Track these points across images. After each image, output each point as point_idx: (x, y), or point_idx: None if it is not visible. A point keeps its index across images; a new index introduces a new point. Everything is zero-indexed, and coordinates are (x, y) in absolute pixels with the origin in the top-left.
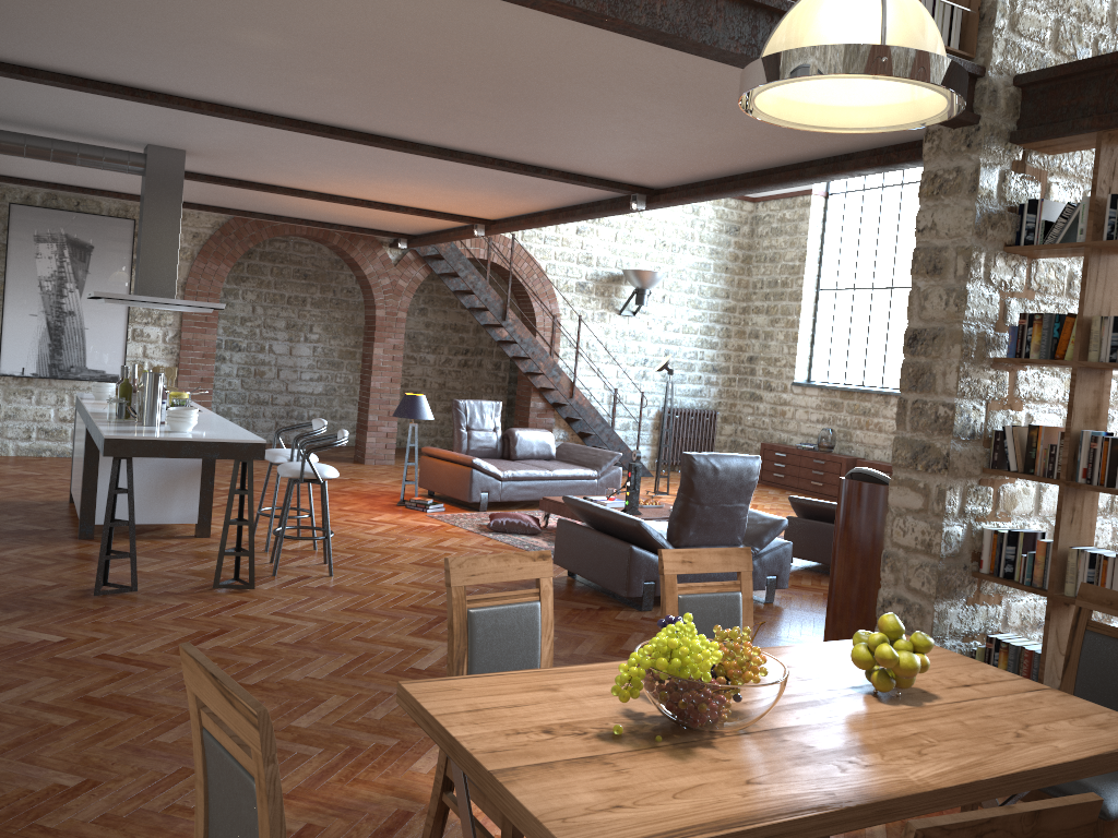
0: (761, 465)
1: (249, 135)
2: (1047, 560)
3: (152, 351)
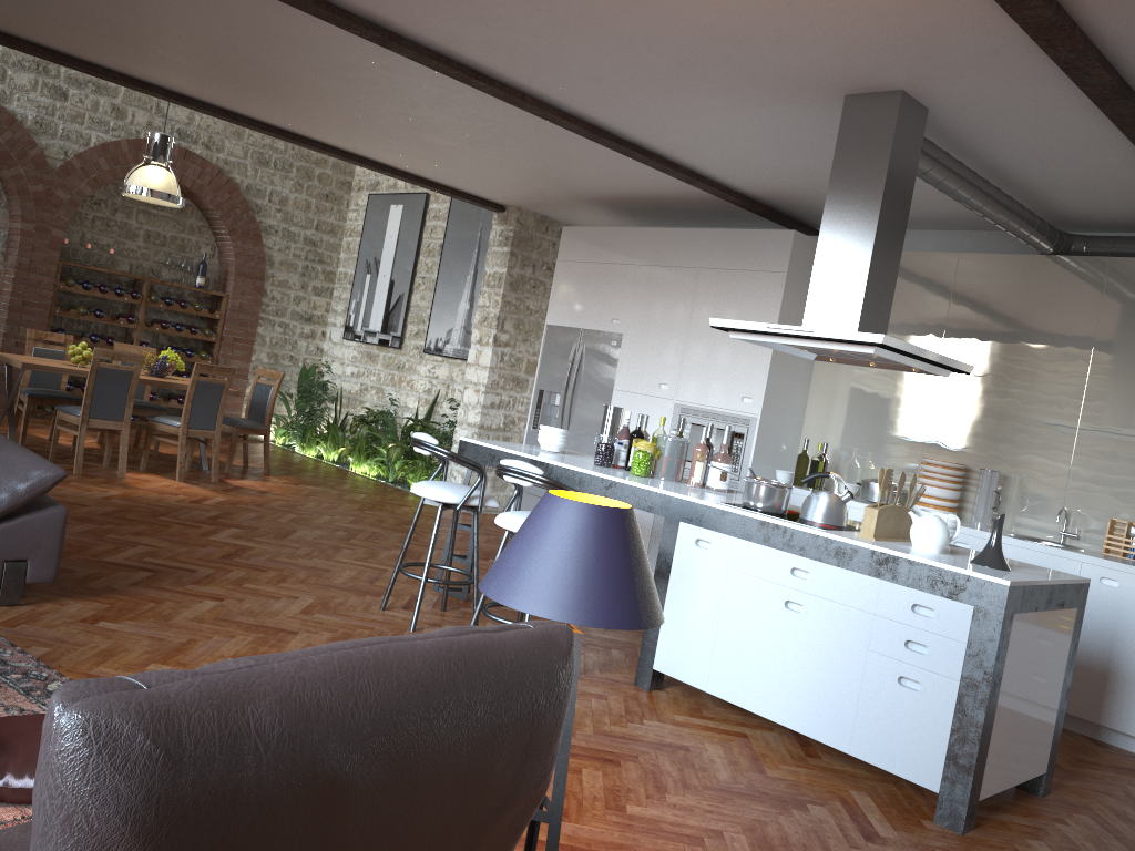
0: None
1: (646, 94)
2: None
3: None
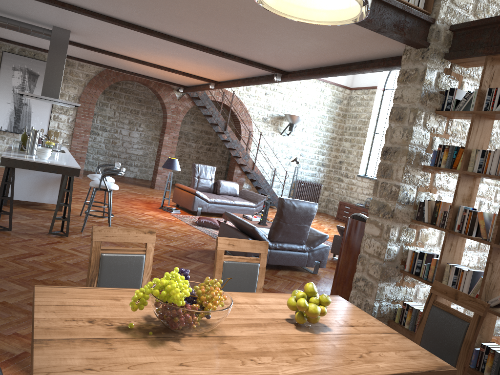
0: (338, 211)
1: (95, 25)
2: (436, 268)
3: (61, 126)
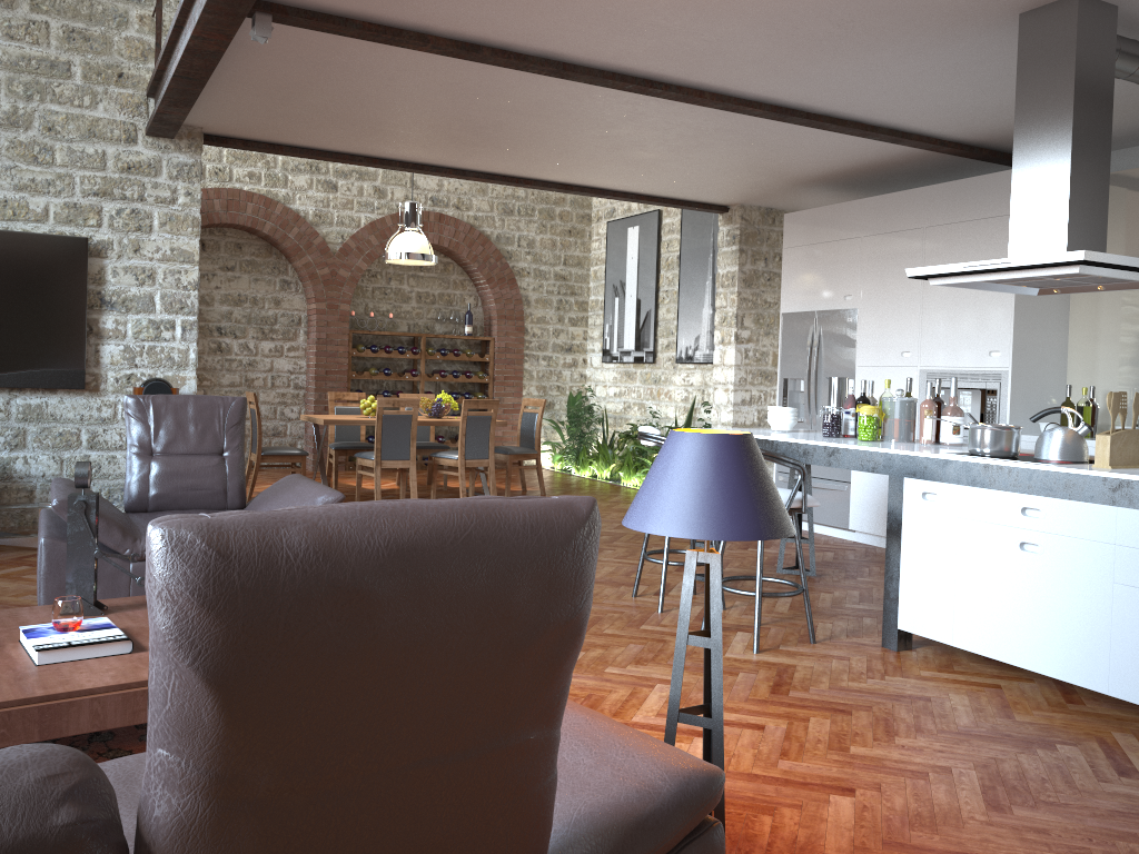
0: None
1: (817, 63)
2: None
3: None
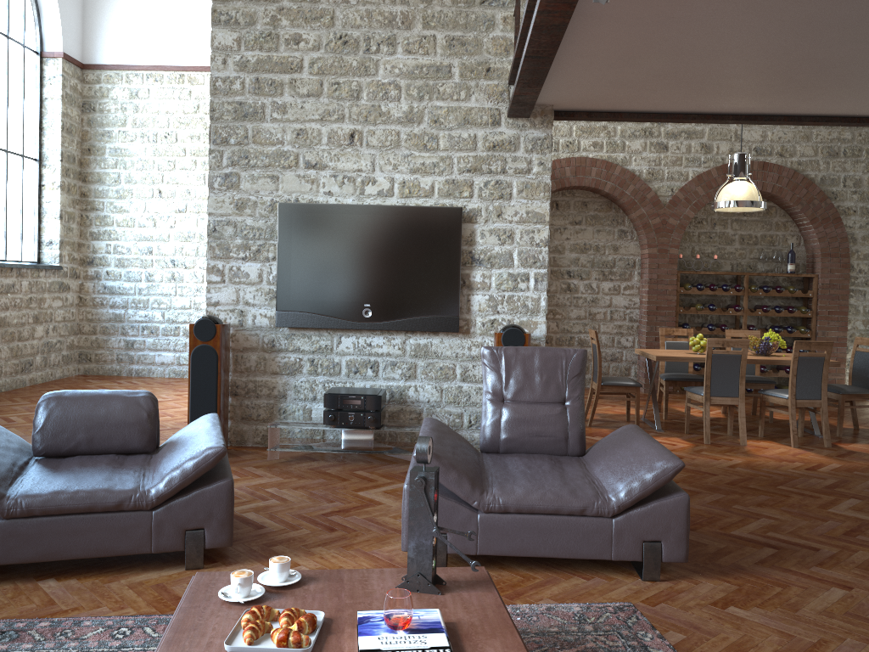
0: None
1: None
2: None
3: None
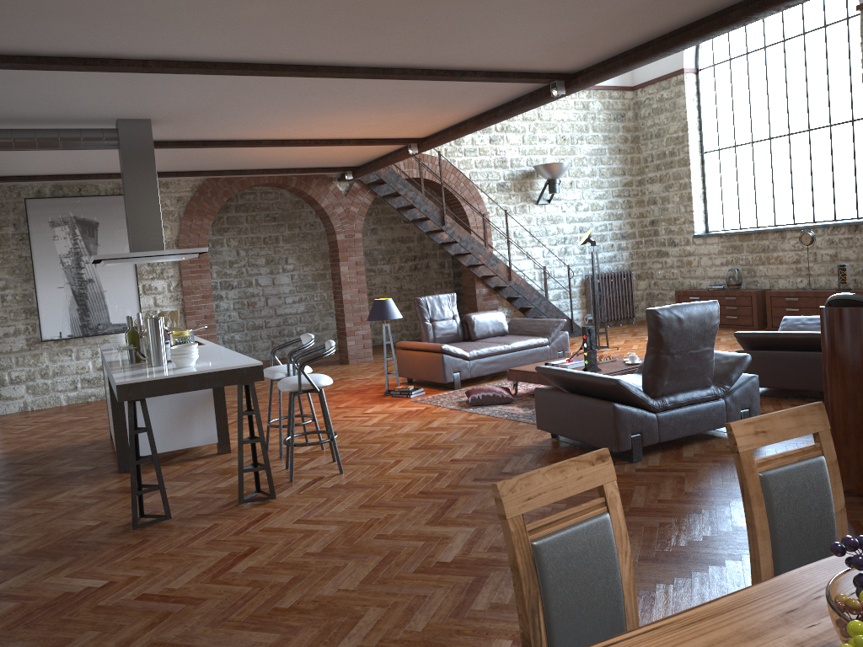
0: None
1: (200, 91)
2: None
3: (161, 301)
